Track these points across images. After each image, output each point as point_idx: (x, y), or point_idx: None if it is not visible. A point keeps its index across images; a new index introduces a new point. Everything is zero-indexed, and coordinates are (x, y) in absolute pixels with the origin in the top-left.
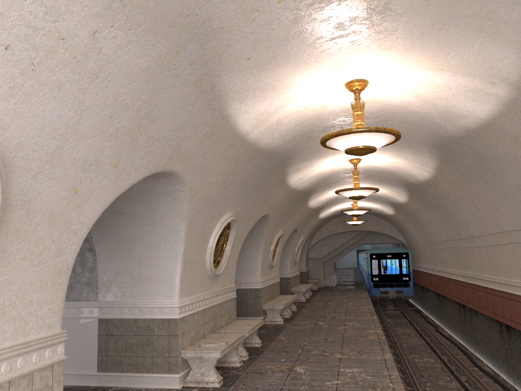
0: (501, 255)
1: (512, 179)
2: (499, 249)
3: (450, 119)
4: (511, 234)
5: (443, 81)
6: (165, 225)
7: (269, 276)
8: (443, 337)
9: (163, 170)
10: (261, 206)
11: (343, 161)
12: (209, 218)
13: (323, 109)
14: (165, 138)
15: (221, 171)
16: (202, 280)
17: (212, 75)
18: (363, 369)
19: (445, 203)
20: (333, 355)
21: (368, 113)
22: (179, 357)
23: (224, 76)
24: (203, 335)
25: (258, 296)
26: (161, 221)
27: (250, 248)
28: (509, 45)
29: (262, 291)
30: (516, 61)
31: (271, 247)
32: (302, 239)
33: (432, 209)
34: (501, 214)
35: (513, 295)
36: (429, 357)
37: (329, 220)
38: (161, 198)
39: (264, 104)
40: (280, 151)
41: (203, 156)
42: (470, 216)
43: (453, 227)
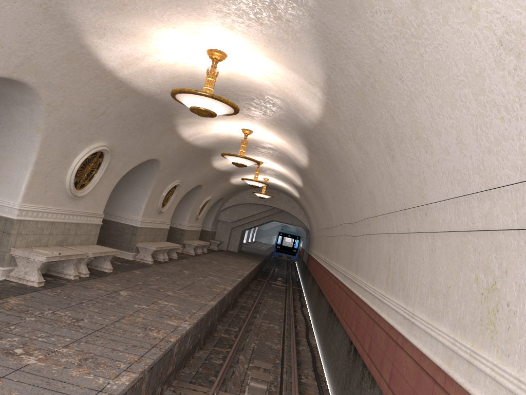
0: (341, 245)
1: (343, 176)
2: (341, 240)
3: (300, 110)
4: (346, 227)
5: (282, 72)
6: (22, 133)
7: (156, 220)
8: (301, 314)
9: (10, 76)
10: (148, 149)
11: (237, 128)
12: (74, 140)
13: (195, 70)
14: (10, 47)
15: (87, 99)
16: (57, 195)
17: (59, 3)
18: (178, 305)
19: (321, 193)
20: (166, 291)
21: (239, 85)
22: (8, 253)
23: (73, 8)
24: (45, 244)
25: (135, 234)
26: (18, 128)
27: (138, 187)
28: (308, 53)
29: (140, 230)
30: (317, 69)
31: (163, 193)
32: (210, 198)
33: (316, 197)
34: (343, 208)
35: (338, 280)
36: (276, 324)
37: (246, 189)
38: (19, 106)
39: (128, 46)
40: (161, 99)
41: (62, 77)
42: (332, 207)
43: (326, 216)
